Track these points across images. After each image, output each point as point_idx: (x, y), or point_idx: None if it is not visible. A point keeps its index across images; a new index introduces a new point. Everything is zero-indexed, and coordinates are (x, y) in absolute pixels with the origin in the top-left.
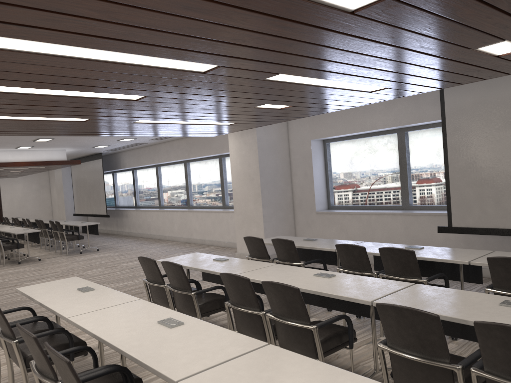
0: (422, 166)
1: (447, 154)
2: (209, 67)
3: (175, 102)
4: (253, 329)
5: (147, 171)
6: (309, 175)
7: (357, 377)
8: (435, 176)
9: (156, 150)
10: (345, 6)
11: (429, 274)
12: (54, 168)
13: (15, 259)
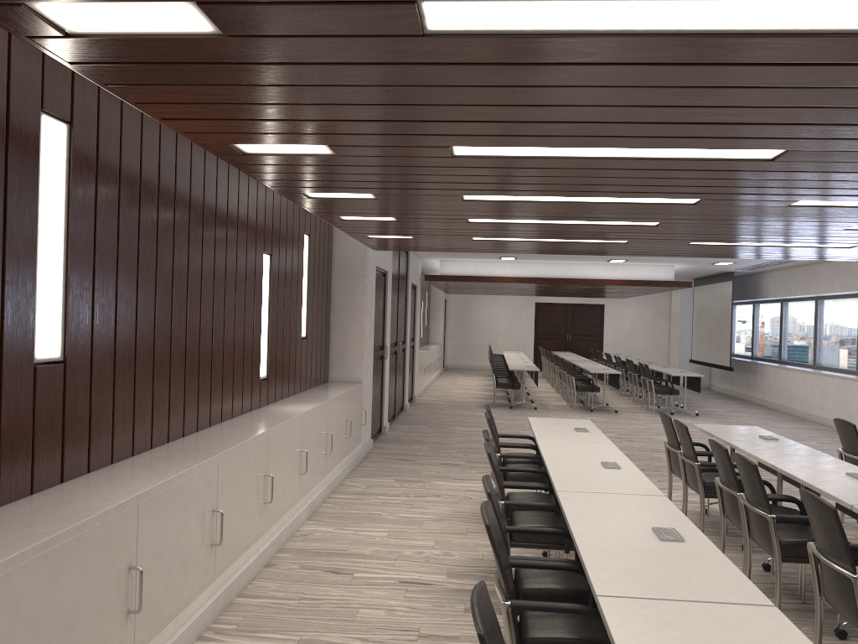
0: None
1: None
2: (694, 200)
3: (707, 226)
4: (733, 514)
5: (802, 306)
6: None
7: (689, 526)
8: None
9: (814, 273)
10: (754, 157)
11: None
12: (660, 291)
13: (588, 404)
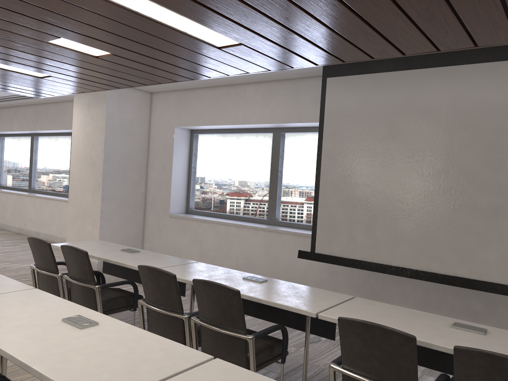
0: (295, 175)
1: (320, 163)
2: None
3: None
4: None
5: None
6: (168, 169)
7: None
8: (307, 189)
9: None
10: None
11: (270, 317)
12: None
13: None
